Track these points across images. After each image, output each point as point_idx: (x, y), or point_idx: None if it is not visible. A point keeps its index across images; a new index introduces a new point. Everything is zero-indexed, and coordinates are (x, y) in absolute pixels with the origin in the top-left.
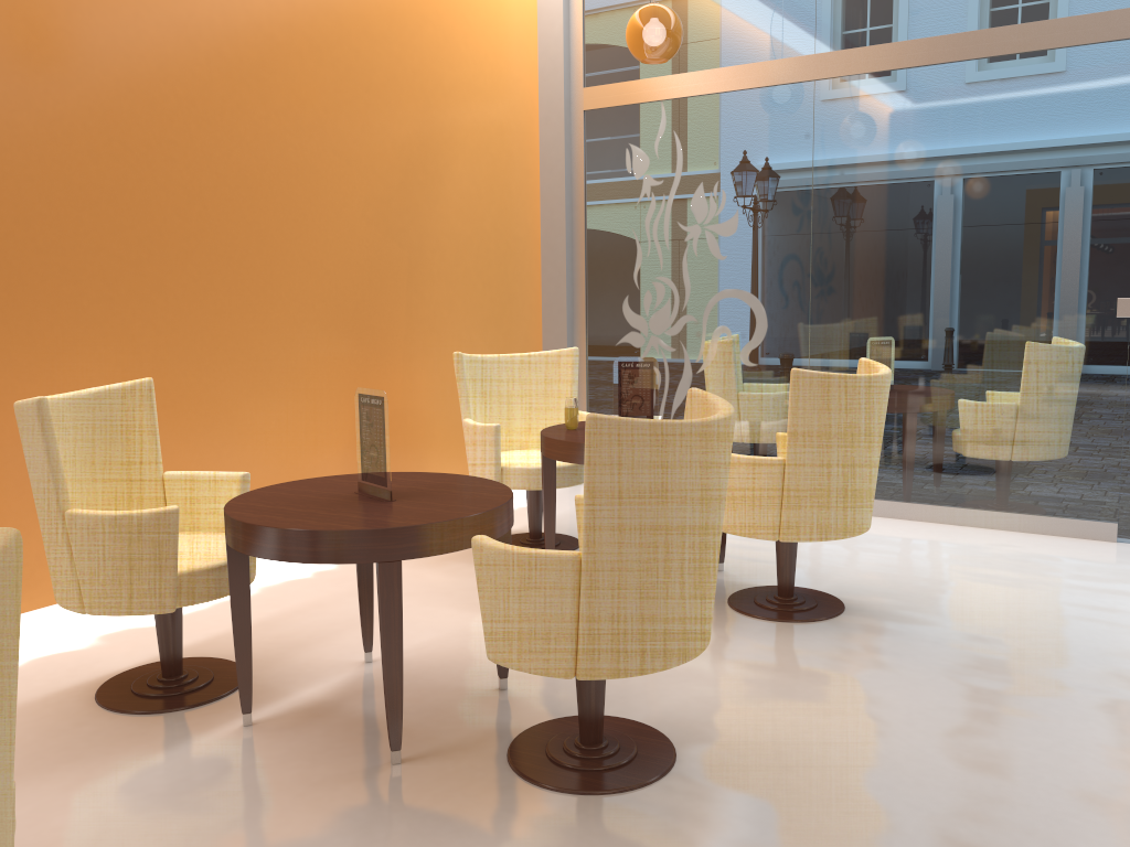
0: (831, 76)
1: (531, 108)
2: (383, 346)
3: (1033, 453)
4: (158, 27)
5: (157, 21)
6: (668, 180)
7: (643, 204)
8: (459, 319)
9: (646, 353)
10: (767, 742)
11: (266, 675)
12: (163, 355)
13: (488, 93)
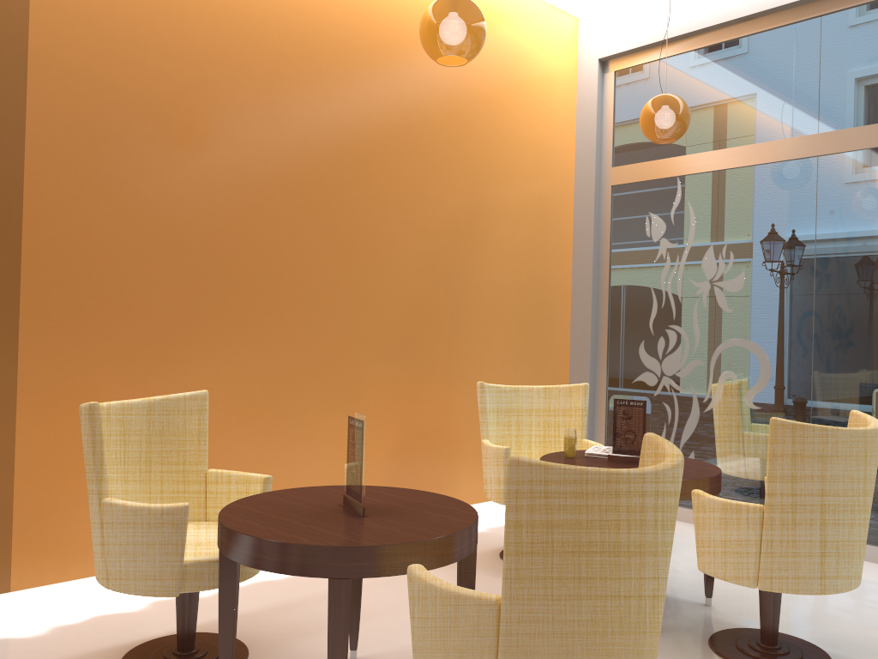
0: (833, 152)
1: (567, 184)
2: (425, 373)
3: None
4: (258, 120)
5: (257, 116)
6: (681, 242)
7: (660, 263)
8: (494, 354)
9: (658, 391)
10: None
11: None
12: (237, 372)
13: (529, 171)
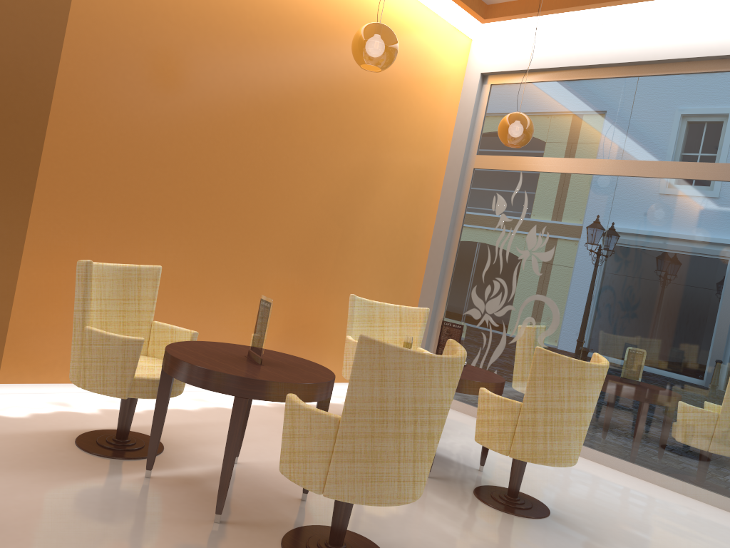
0: (629, 175)
1: (442, 161)
2: (313, 282)
3: (721, 449)
4: (224, 78)
5: (225, 75)
6: (515, 219)
7: (497, 231)
8: (366, 276)
9: (480, 323)
10: None
11: (173, 453)
12: (180, 257)
13: (415, 147)
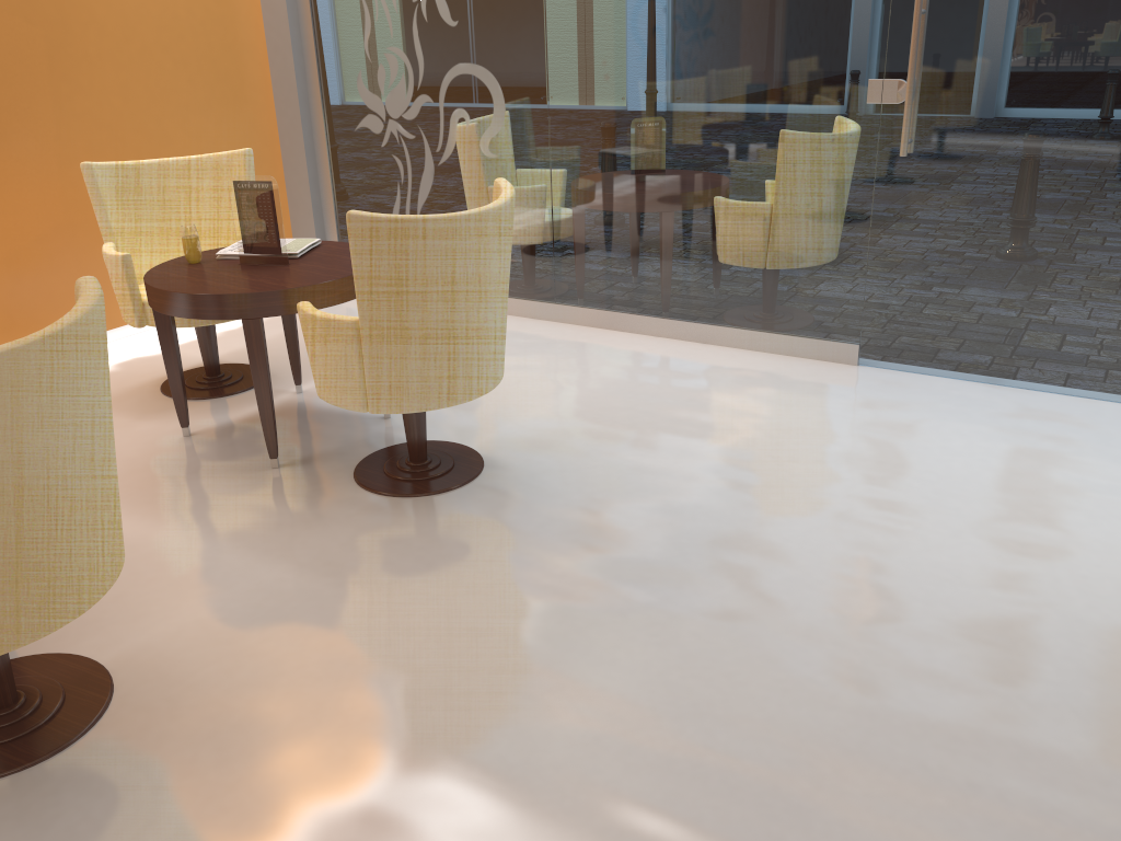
0: None
1: None
2: (23, 151)
3: (777, 265)
4: None
5: None
6: None
7: None
8: (142, 108)
9: (386, 140)
10: (224, 693)
11: None
12: None
13: None
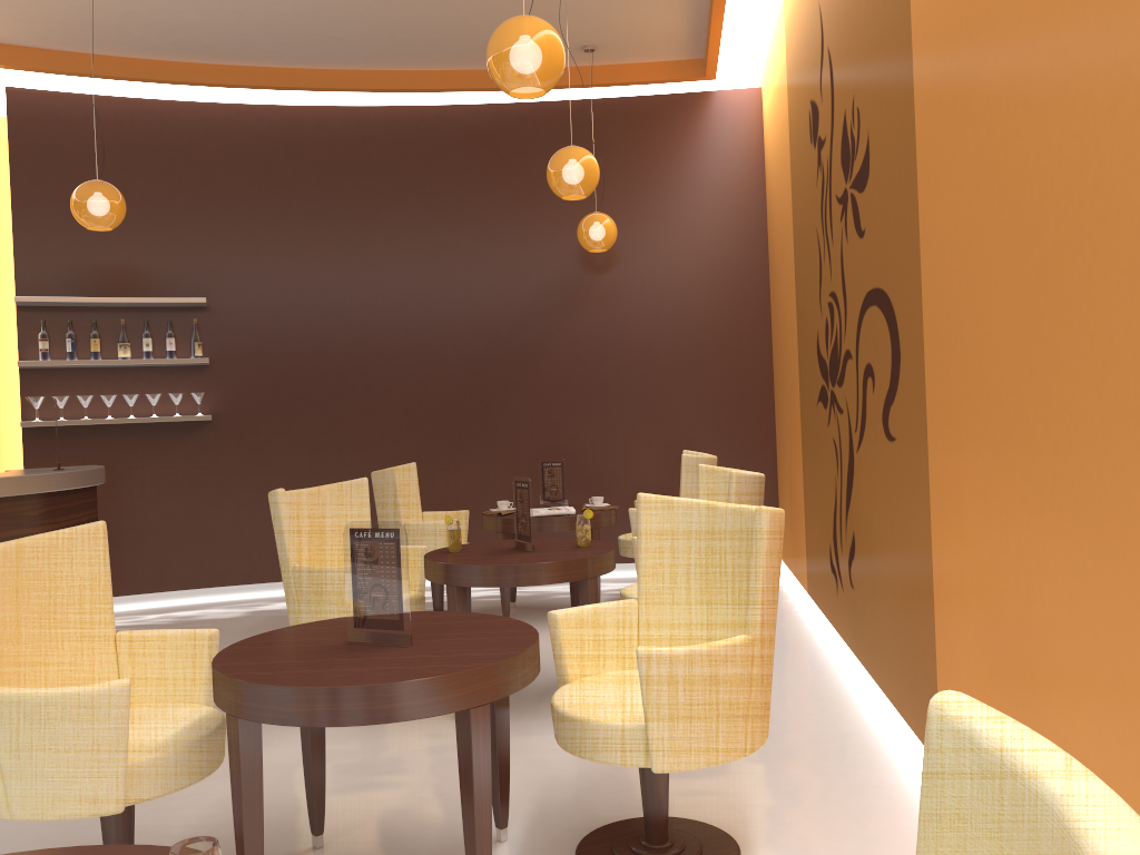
0: None
1: None
2: None
3: None
4: None
5: None
6: None
7: None
8: None
9: None
10: None
11: None
12: (1060, 498)
13: None
